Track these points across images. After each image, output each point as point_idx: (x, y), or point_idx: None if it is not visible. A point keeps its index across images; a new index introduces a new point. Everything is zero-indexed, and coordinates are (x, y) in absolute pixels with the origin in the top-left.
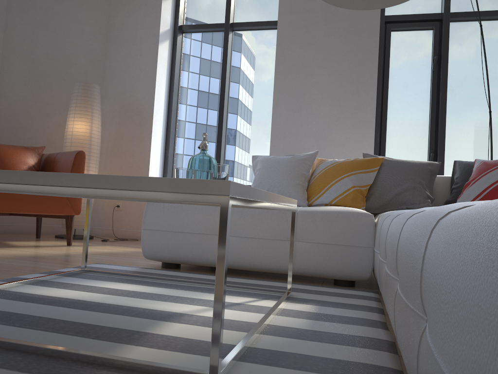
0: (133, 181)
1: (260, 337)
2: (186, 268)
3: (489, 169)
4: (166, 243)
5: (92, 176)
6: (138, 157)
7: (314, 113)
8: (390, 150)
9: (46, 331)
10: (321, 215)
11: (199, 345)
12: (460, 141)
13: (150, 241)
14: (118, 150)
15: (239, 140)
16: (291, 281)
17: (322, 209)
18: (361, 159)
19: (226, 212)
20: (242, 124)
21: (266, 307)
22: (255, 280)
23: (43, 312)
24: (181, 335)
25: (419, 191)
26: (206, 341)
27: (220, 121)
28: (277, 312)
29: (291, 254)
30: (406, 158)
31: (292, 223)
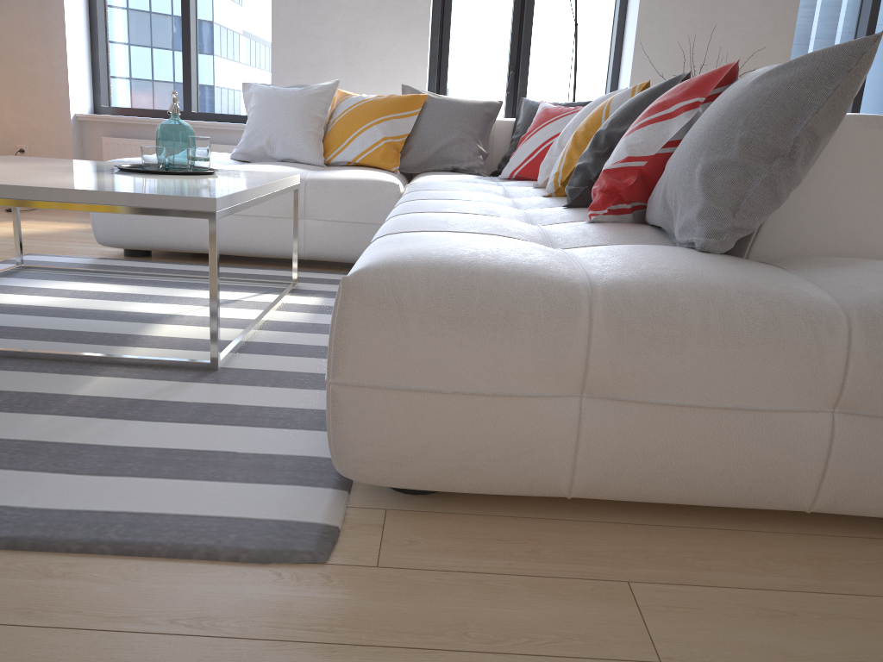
0: (119, 197)
1: (258, 333)
2: (160, 255)
3: (547, 121)
4: (128, 225)
5: (74, 191)
6: (46, 67)
7: (339, 3)
8: (456, 63)
9: (33, 340)
10: (336, 185)
11: (197, 343)
12: (552, 54)
13: (104, 222)
14: (6, 52)
15: (220, 38)
16: (297, 271)
17: (338, 176)
18: (397, 98)
19: (215, 226)
20: (223, 9)
21: (266, 303)
22: (255, 269)
23: (12, 322)
24: (176, 336)
25: (470, 144)
26: (204, 339)
27: (184, 4)
28: (278, 307)
29: (295, 240)
30: (478, 77)
31: (295, 203)
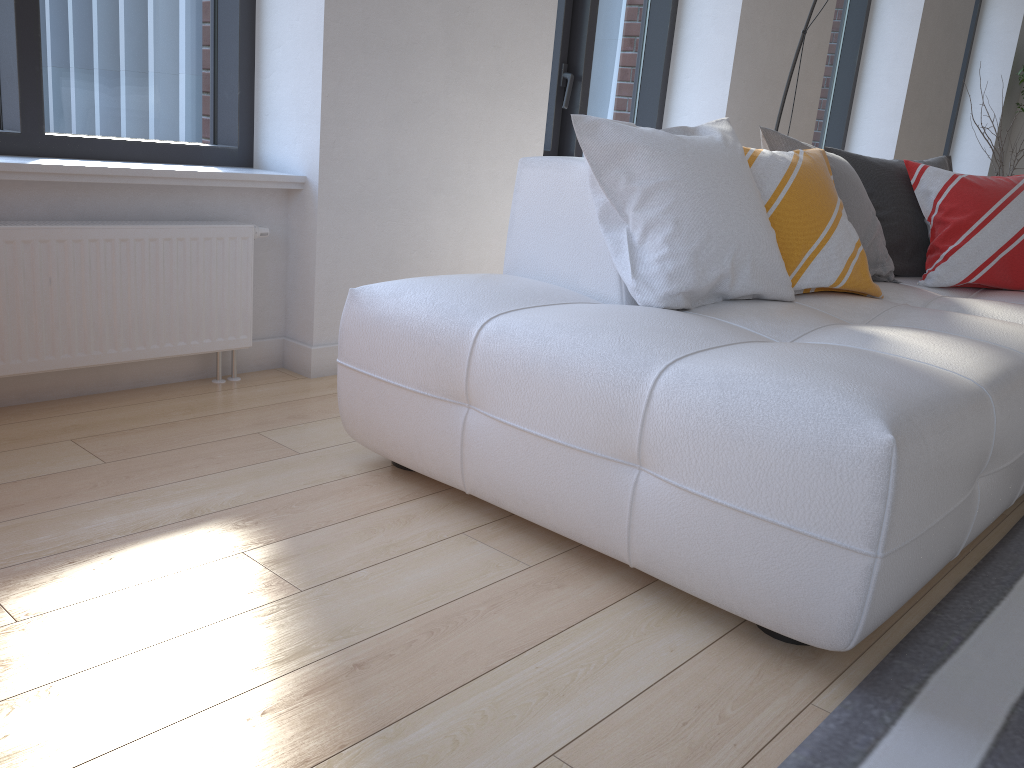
0: None
1: None
2: None
3: (999, 201)
4: (913, 572)
5: None
6: None
7: None
8: None
9: None
10: None
11: None
12: (594, 49)
13: (888, 590)
14: None
15: None
16: None
17: None
18: (820, 159)
19: None
20: None
21: None
22: None
23: None
24: None
25: (880, 233)
26: None
27: None
28: None
29: None
30: None
31: None
